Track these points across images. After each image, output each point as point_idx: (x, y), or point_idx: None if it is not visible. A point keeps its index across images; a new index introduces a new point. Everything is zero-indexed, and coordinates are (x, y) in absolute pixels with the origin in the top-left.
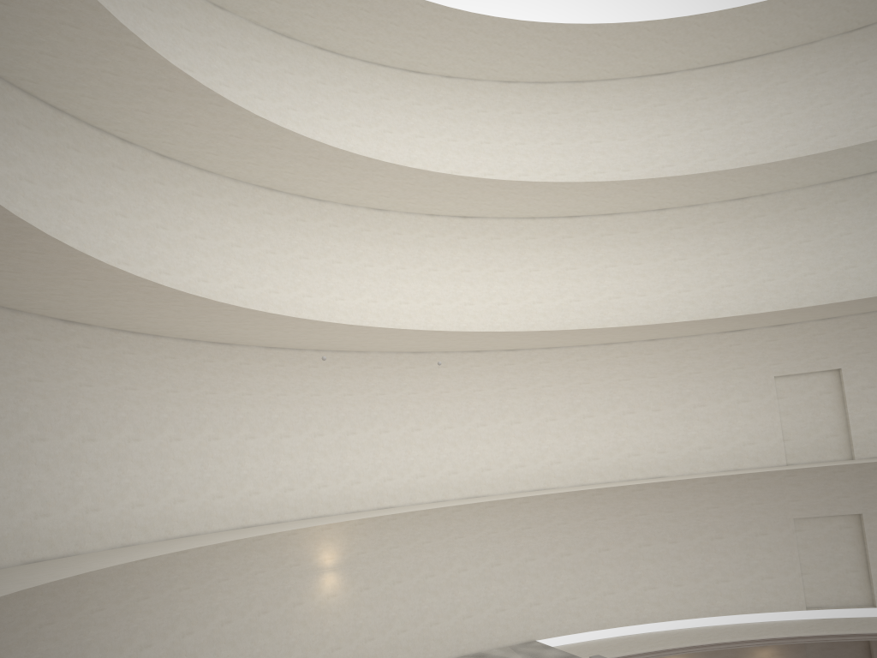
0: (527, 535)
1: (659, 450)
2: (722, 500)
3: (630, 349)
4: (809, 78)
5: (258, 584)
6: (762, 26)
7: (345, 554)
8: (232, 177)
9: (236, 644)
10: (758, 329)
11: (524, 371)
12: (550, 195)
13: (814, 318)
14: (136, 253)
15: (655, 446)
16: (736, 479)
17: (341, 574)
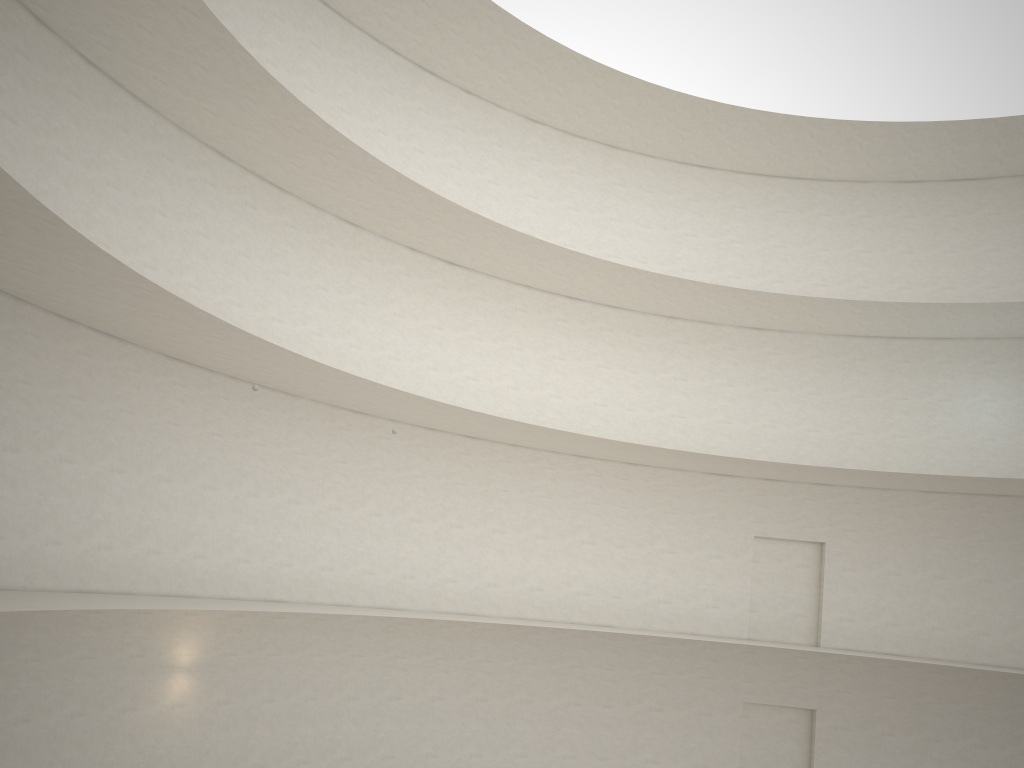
0: (440, 667)
1: (613, 594)
2: (671, 667)
3: (606, 468)
4: (854, 218)
5: (80, 674)
6: (823, 146)
7: (209, 653)
8: (175, 122)
9: (30, 754)
10: (748, 479)
11: (480, 466)
12: (559, 265)
13: (810, 480)
14: (19, 178)
15: (610, 589)
16: (690, 645)
17: (197, 678)
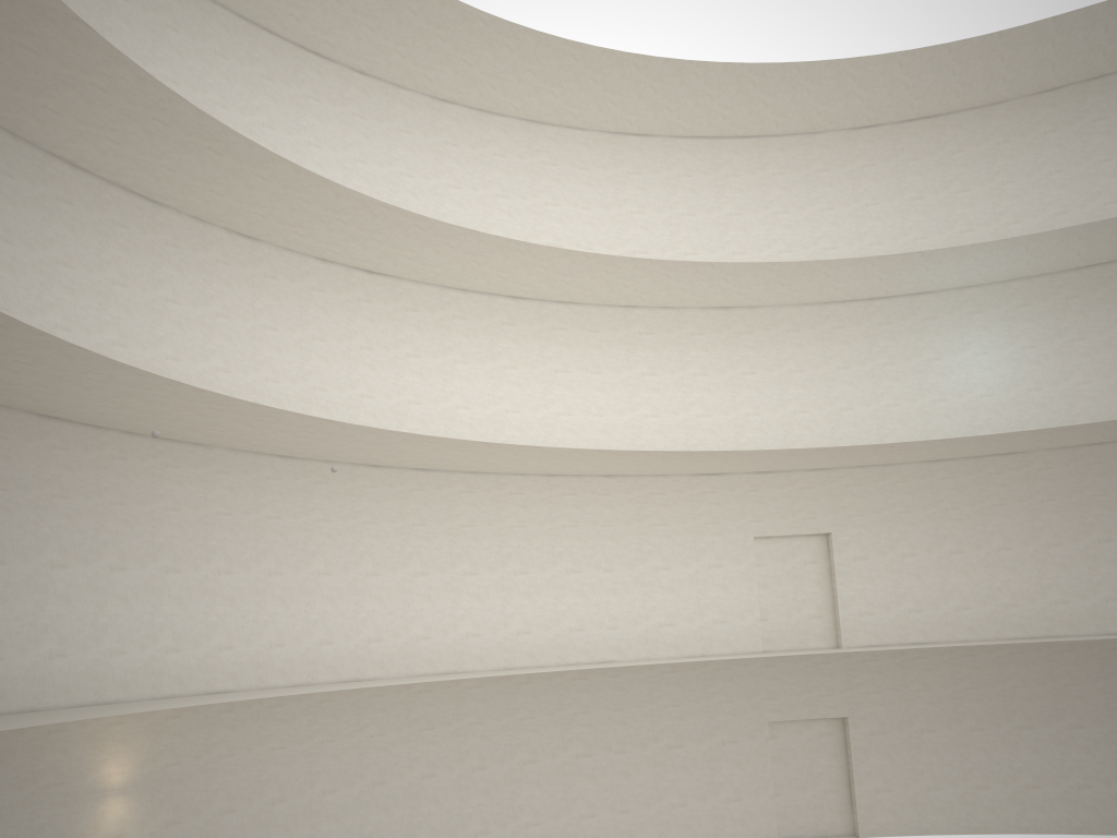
0: (426, 739)
1: (609, 624)
2: (684, 696)
3: (581, 485)
4: (810, 174)
5: None
6: (768, 96)
7: (145, 767)
8: (8, 129)
9: None
10: (738, 475)
11: (438, 501)
12: (497, 259)
13: (805, 466)
14: None
15: (605, 620)
16: (702, 668)
17: (135, 799)
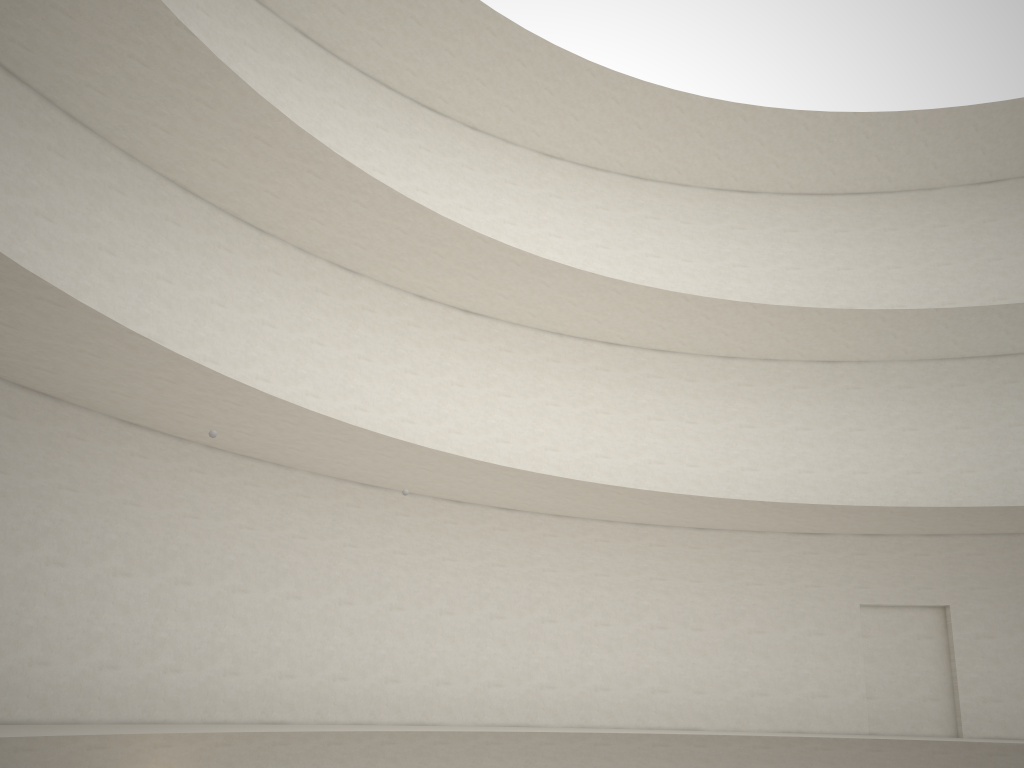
0: None
1: (695, 688)
2: None
3: (670, 536)
4: (925, 230)
5: None
6: (881, 149)
7: None
8: (125, 150)
9: None
10: (842, 536)
11: (520, 543)
12: (593, 300)
13: (920, 531)
14: None
15: (691, 682)
16: (798, 746)
17: None
